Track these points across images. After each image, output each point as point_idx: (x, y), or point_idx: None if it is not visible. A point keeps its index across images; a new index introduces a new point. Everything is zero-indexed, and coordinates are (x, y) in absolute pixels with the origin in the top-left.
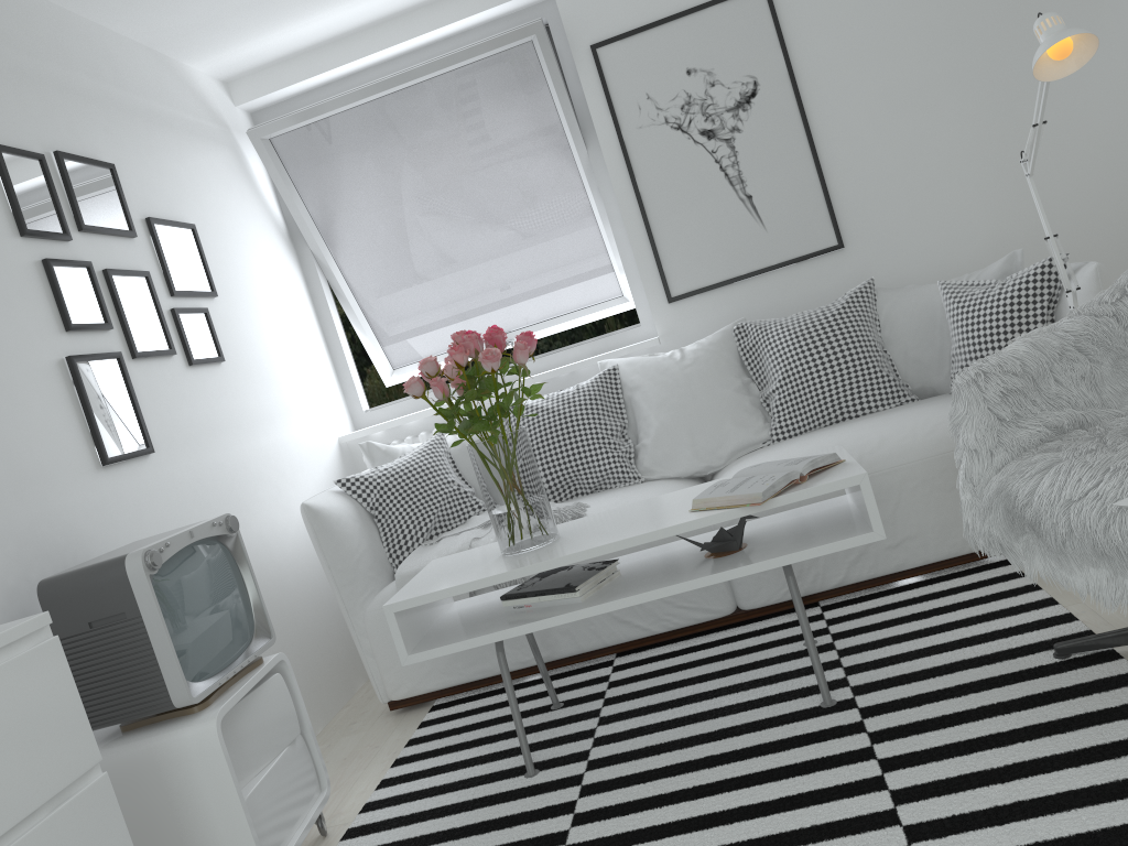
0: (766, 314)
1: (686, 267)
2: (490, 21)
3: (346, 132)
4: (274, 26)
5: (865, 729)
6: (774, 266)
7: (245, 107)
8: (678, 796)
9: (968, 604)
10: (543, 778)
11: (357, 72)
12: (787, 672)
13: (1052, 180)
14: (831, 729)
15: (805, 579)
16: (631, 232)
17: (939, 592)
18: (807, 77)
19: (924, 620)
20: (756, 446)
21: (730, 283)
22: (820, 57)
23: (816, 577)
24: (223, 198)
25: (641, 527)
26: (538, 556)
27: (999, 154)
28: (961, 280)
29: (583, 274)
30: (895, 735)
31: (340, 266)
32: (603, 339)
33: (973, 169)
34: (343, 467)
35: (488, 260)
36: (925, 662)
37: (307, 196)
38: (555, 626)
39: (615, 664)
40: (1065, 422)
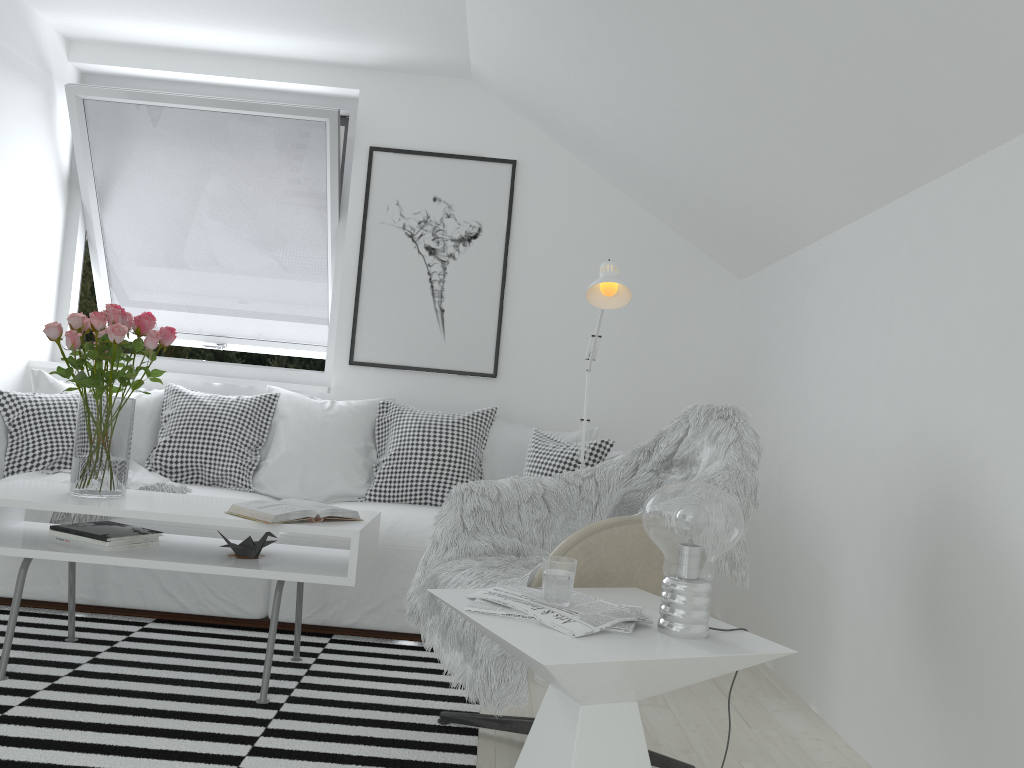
0: (419, 404)
1: (374, 342)
2: (306, 93)
3: (150, 122)
4: (121, 17)
5: (267, 725)
6: (440, 370)
7: (77, 65)
8: (90, 726)
9: (426, 671)
10: (6, 684)
11: (184, 82)
12: (259, 672)
13: (660, 392)
14: (245, 718)
15: (327, 612)
16: (343, 298)
17: (417, 656)
18: (519, 242)
19: (386, 671)
20: (352, 498)
21: (402, 369)
22: (533, 232)
23: (336, 613)
24: (13, 126)
25: (181, 510)
26: (89, 502)
27: (631, 358)
28: (554, 434)
29: (303, 316)
30: (282, 735)
31: (103, 224)
32: (290, 372)
33: (609, 360)
34: (20, 386)
35: (229, 272)
36: (356, 697)
37: (97, 157)
38: (73, 561)
39: (146, 626)
40: (507, 546)
